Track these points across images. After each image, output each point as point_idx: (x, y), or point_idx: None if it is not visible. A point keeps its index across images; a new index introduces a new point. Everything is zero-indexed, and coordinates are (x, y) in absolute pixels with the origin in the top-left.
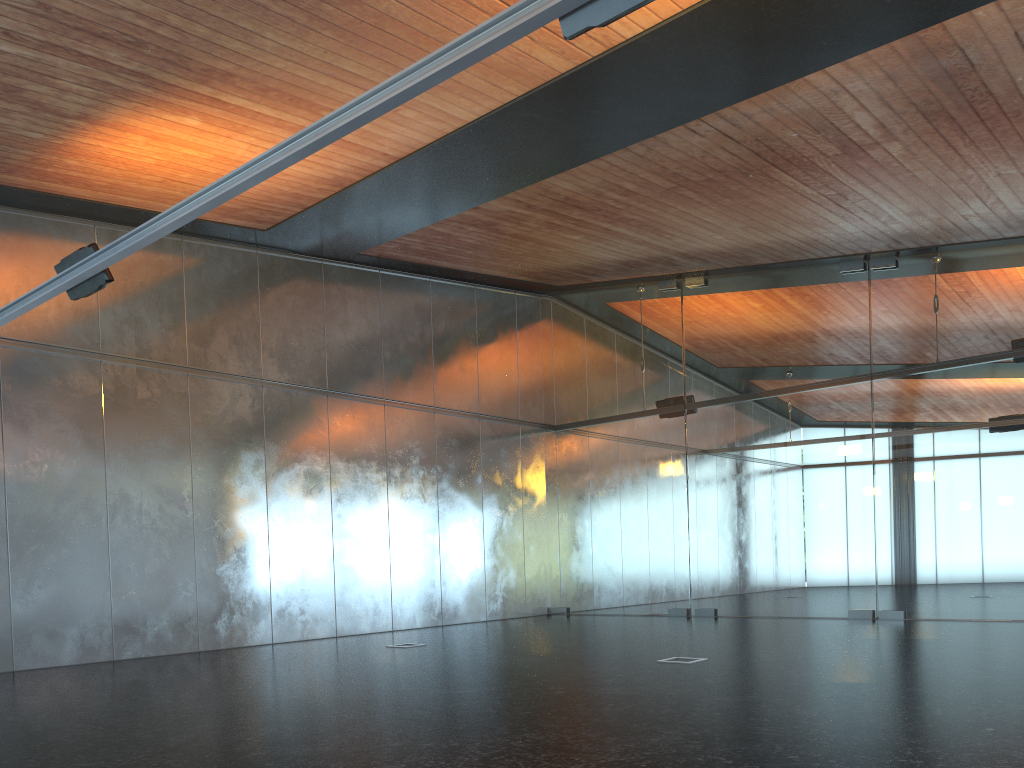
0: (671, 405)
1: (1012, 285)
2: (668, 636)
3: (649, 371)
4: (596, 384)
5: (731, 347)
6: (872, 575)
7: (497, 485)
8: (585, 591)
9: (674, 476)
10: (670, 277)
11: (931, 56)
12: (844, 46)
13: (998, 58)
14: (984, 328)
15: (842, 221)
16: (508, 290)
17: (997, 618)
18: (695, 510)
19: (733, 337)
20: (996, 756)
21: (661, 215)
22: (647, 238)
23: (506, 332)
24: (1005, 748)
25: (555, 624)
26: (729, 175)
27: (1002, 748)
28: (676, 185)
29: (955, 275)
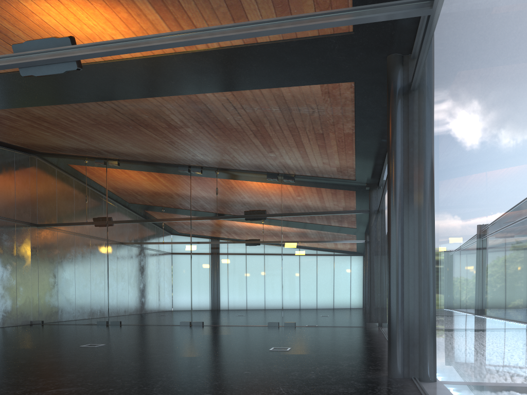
0: (100, 221)
1: (244, 189)
2: (92, 334)
3: (89, 203)
4: (61, 205)
5: (130, 197)
6: (190, 306)
7: (0, 254)
8: (52, 312)
9: (101, 256)
10: (101, 158)
11: (194, 103)
12: (159, 92)
13: (219, 110)
14: (234, 204)
15: (175, 151)
16: (10, 149)
17: (237, 324)
18: (111, 273)
19: (131, 192)
20: (193, 375)
21: (91, 133)
22: (85, 141)
23: (8, 171)
24: (198, 372)
25: (33, 329)
26: (121, 125)
27: (197, 372)
28: (96, 123)
29: (223, 181)
